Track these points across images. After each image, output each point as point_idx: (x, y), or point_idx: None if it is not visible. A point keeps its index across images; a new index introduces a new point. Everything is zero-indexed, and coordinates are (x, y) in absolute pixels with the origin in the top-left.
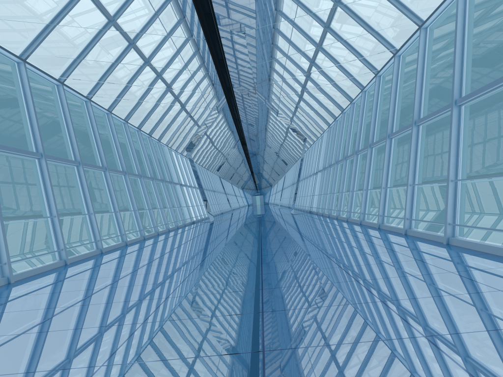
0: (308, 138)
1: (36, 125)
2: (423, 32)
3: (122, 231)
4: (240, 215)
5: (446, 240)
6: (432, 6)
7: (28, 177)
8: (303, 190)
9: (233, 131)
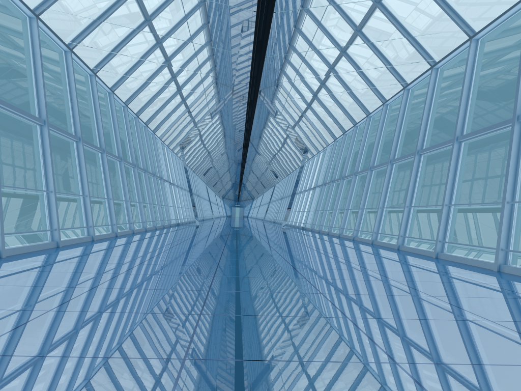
0: (310, 150)
1: (42, 88)
2: (474, 44)
3: (113, 221)
4: (225, 223)
5: (498, 267)
6: (493, 15)
7: (3, 155)
8: (299, 204)
9: (240, 130)
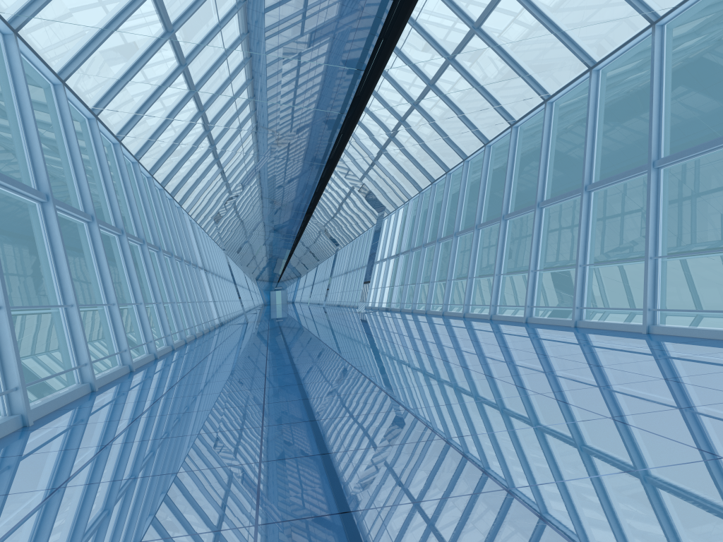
0: (388, 207)
1: (84, 175)
2: (594, 75)
3: (166, 331)
4: (278, 315)
5: (647, 328)
6: (615, 45)
7: None
8: (379, 279)
9: (307, 194)
